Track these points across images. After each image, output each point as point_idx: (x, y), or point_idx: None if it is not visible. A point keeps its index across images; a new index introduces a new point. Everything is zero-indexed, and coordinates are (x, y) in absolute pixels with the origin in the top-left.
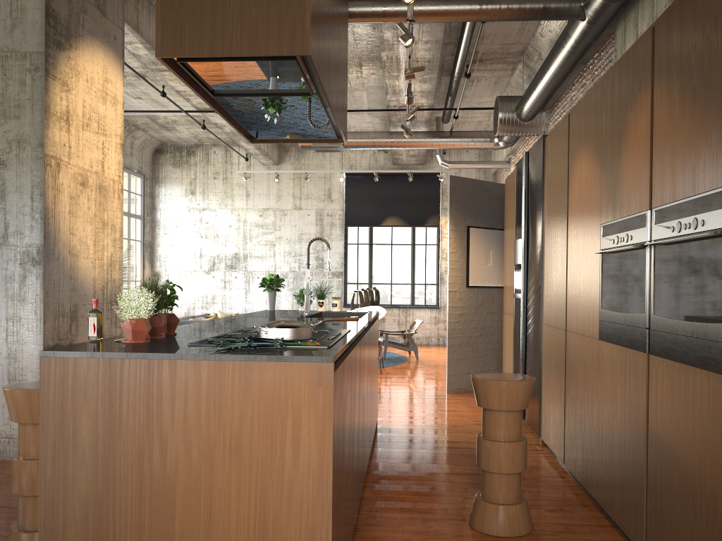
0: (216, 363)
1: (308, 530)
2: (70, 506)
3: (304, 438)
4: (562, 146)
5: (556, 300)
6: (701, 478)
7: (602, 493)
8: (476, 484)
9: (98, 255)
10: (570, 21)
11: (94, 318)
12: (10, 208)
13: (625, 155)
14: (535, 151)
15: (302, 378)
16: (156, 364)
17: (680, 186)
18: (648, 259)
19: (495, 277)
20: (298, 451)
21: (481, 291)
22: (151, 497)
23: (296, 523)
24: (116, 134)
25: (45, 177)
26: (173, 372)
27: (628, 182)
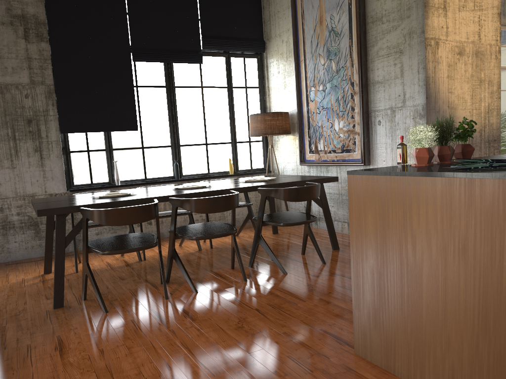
0: (446, 179)
1: None
2: (365, 272)
3: None
4: None
5: None
6: None
7: None
8: None
9: (475, 106)
10: None
11: (399, 149)
12: (405, 81)
13: None
14: None
15: None
16: (407, 180)
17: None
18: None
19: None
20: None
21: None
22: (407, 276)
23: None
24: (492, 6)
25: (426, 54)
26: (418, 186)
27: None
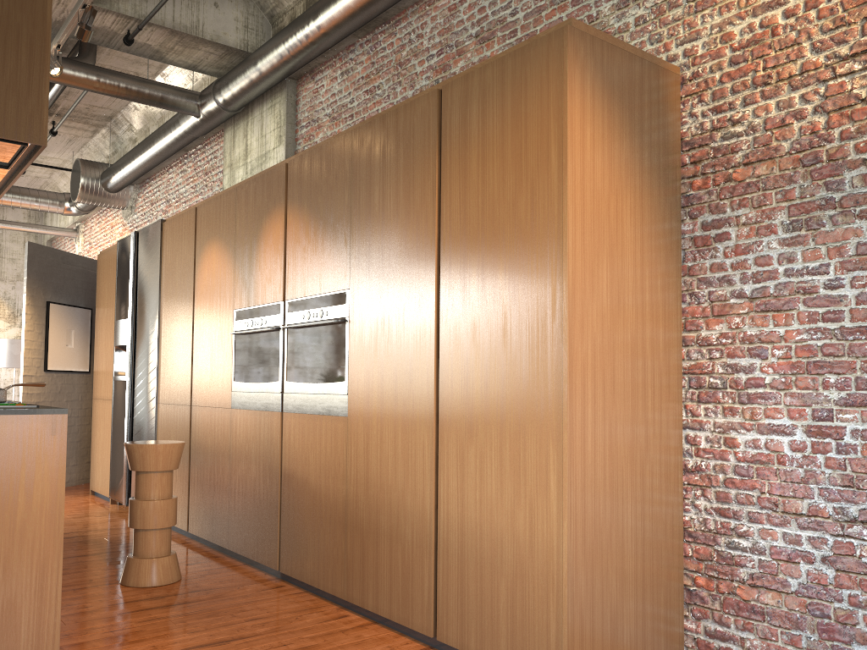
0: None
1: (40, 564)
2: None
3: (38, 482)
4: (187, 235)
5: (178, 378)
6: (326, 491)
7: (235, 539)
8: (109, 559)
9: None
10: (183, 113)
11: None
12: None
13: (260, 255)
14: (149, 232)
15: (37, 429)
16: None
17: (309, 286)
18: (282, 339)
19: (77, 360)
20: (32, 494)
21: (61, 377)
22: None
23: (28, 560)
24: None
25: None
26: None
27: (263, 277)
